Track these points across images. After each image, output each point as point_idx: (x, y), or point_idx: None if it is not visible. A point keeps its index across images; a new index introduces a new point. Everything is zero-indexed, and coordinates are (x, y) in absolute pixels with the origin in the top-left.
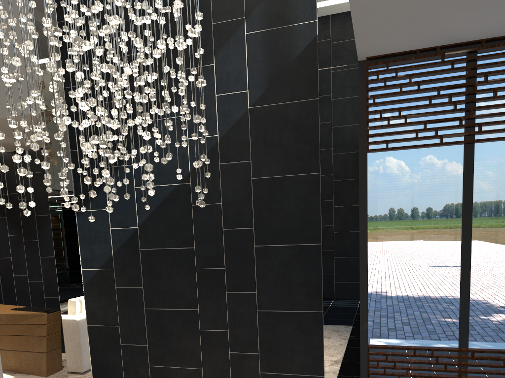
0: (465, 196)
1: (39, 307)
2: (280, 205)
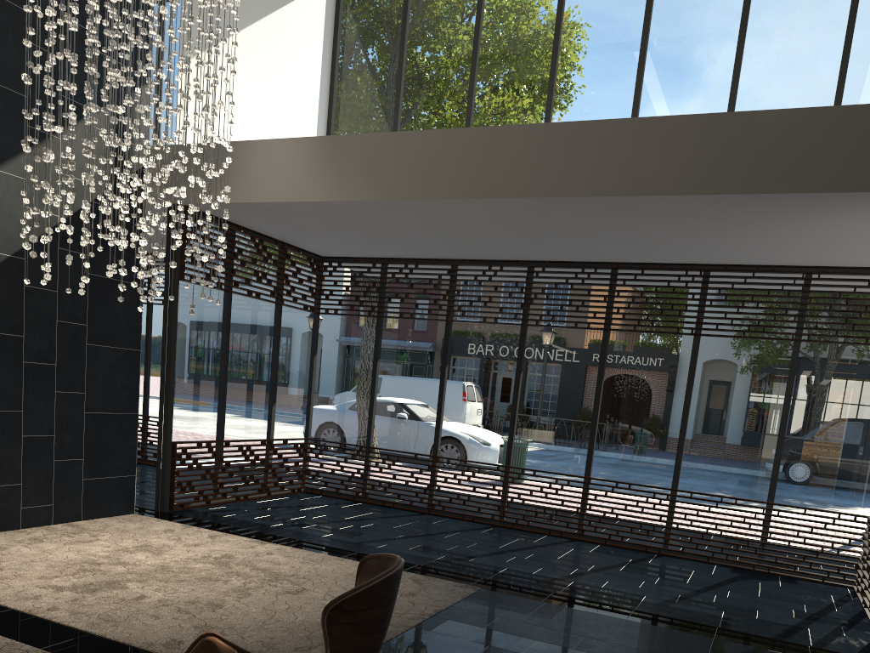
0: (227, 329)
1: None
2: (112, 308)
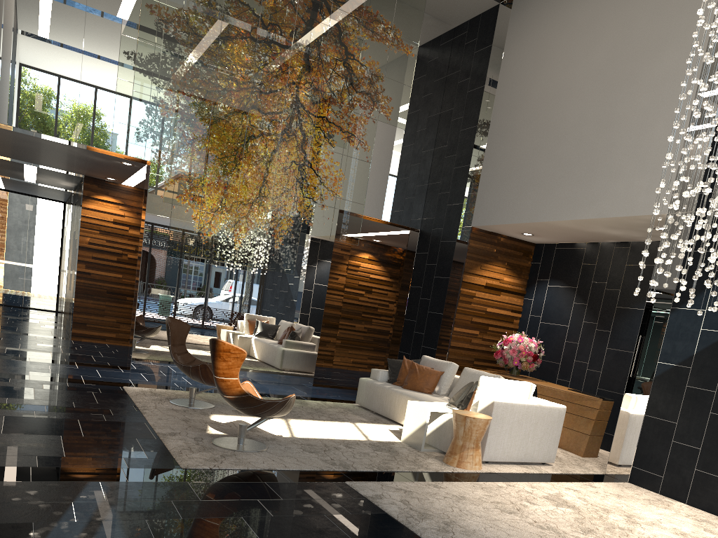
0: None
1: (593, 394)
2: None
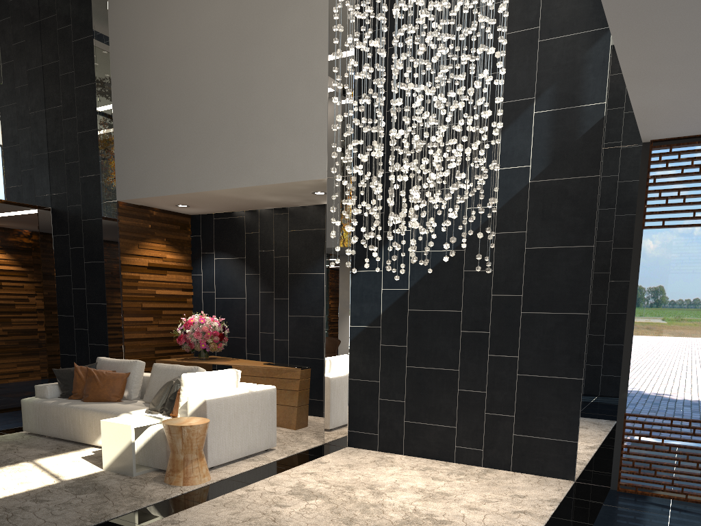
0: None
1: (289, 364)
2: (551, 275)
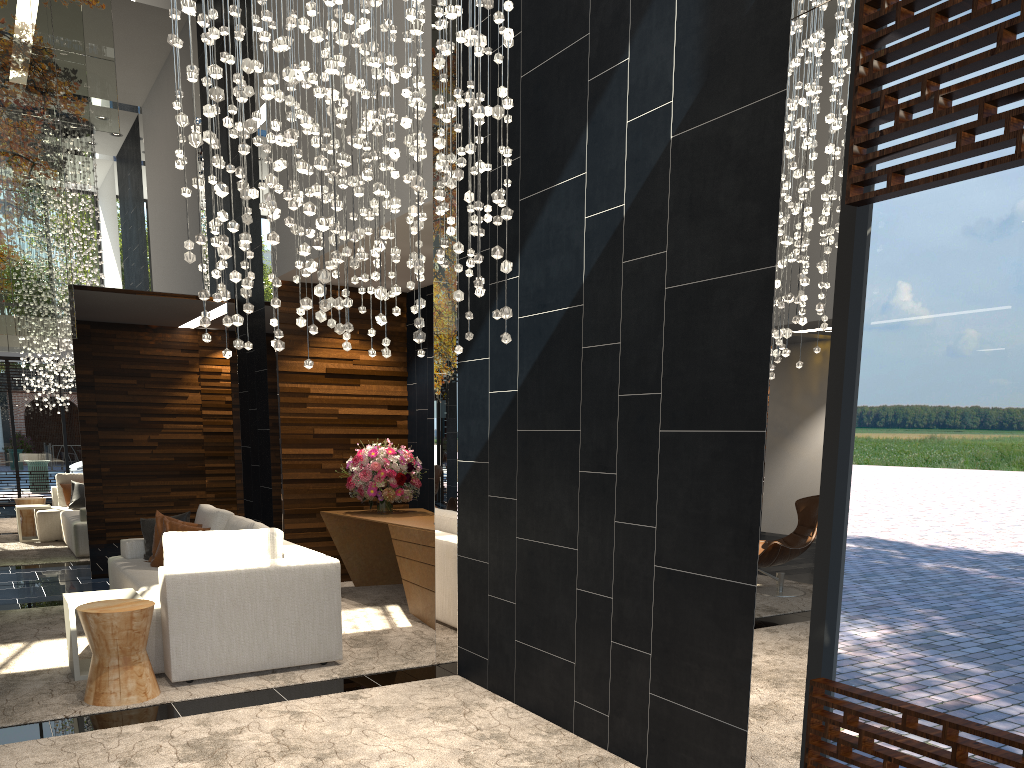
0: None
1: None
2: (704, 345)
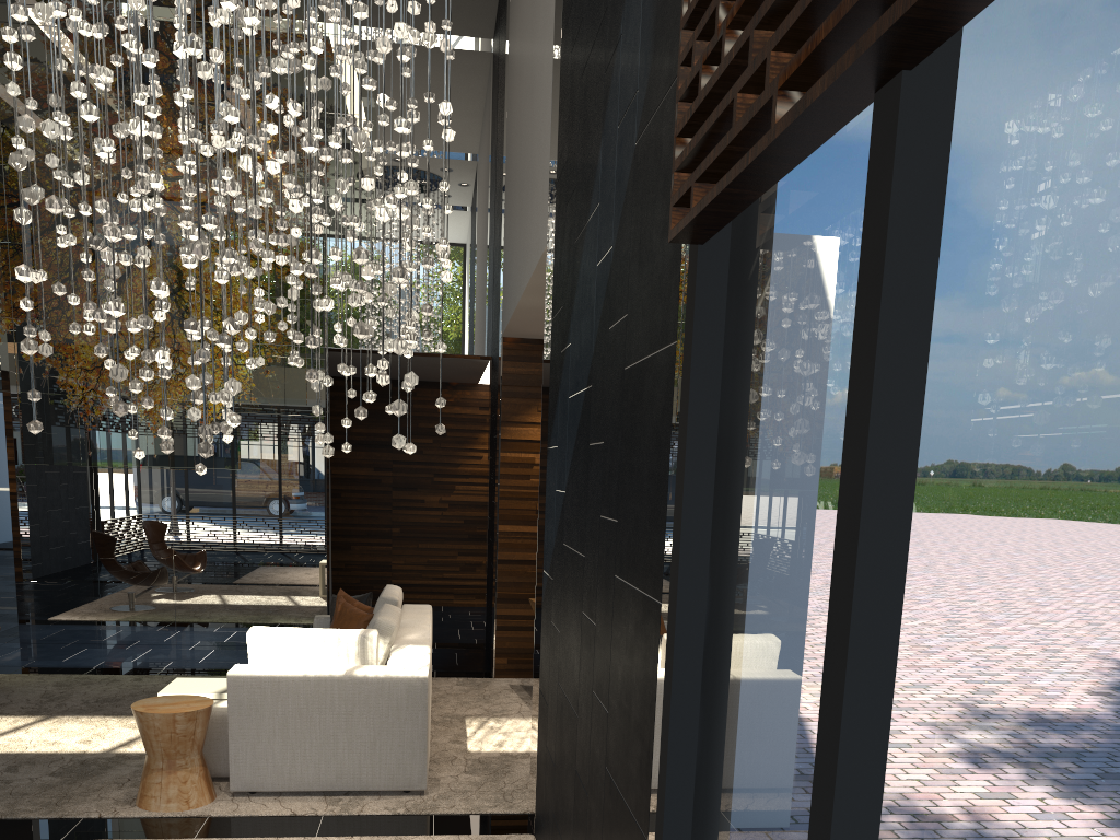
0: (845, 456)
1: None
2: (638, 457)
